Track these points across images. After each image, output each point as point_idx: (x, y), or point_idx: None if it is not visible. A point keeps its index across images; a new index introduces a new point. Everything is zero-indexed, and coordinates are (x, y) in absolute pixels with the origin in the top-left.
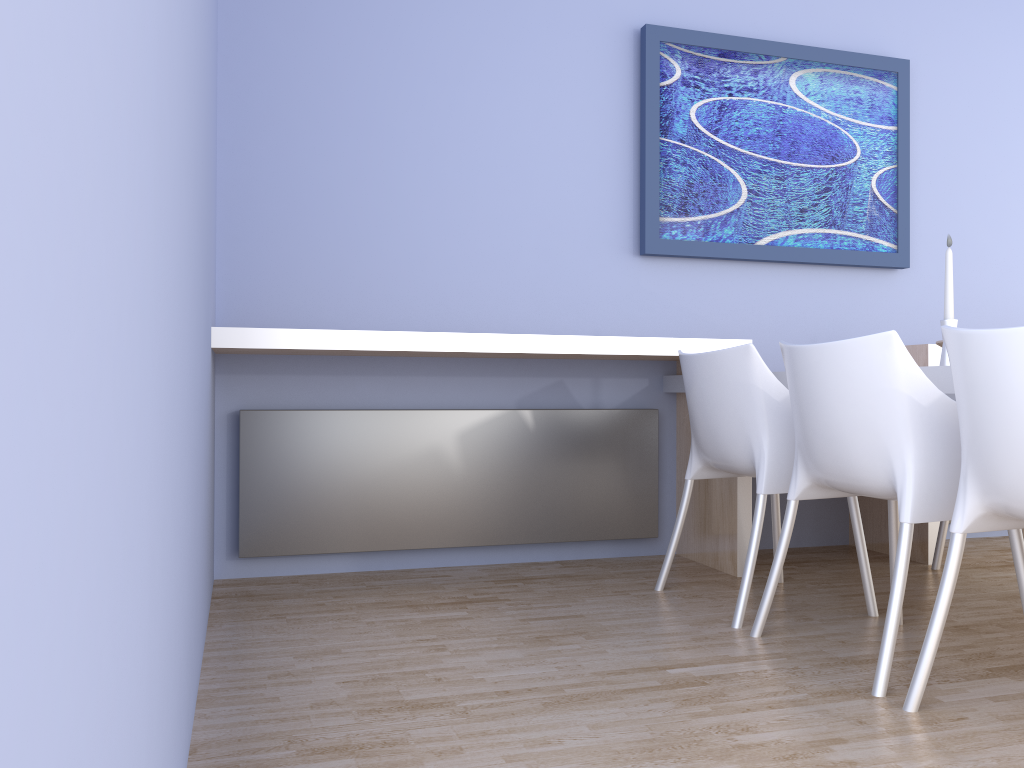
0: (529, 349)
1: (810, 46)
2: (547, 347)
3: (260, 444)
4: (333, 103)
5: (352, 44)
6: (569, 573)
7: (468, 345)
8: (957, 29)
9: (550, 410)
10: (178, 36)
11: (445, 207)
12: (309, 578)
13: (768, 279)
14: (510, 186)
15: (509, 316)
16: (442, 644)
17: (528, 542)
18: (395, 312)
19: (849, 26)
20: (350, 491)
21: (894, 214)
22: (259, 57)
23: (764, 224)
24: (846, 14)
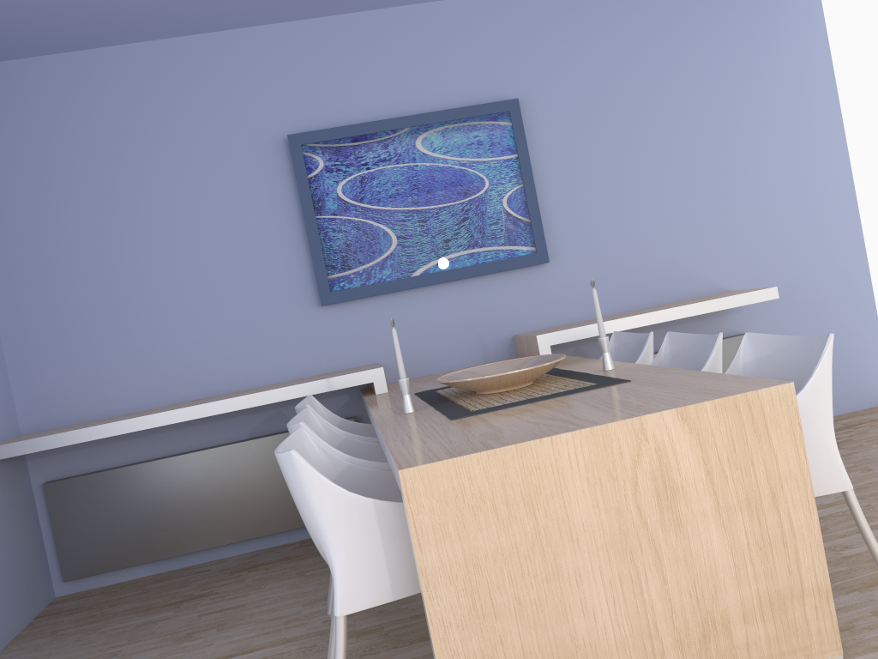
0: (208, 413)
1: (428, 112)
2: (221, 409)
3: (62, 504)
4: (68, 255)
5: (73, 210)
6: (293, 554)
7: (162, 421)
8: (564, 57)
9: (269, 436)
10: None
11: (165, 307)
12: (116, 586)
13: (433, 297)
14: (211, 280)
15: (230, 373)
16: (121, 649)
17: (271, 533)
18: (144, 390)
19: (465, 83)
20: (132, 523)
21: (528, 223)
22: (10, 238)
23: (415, 259)
24: (461, 74)
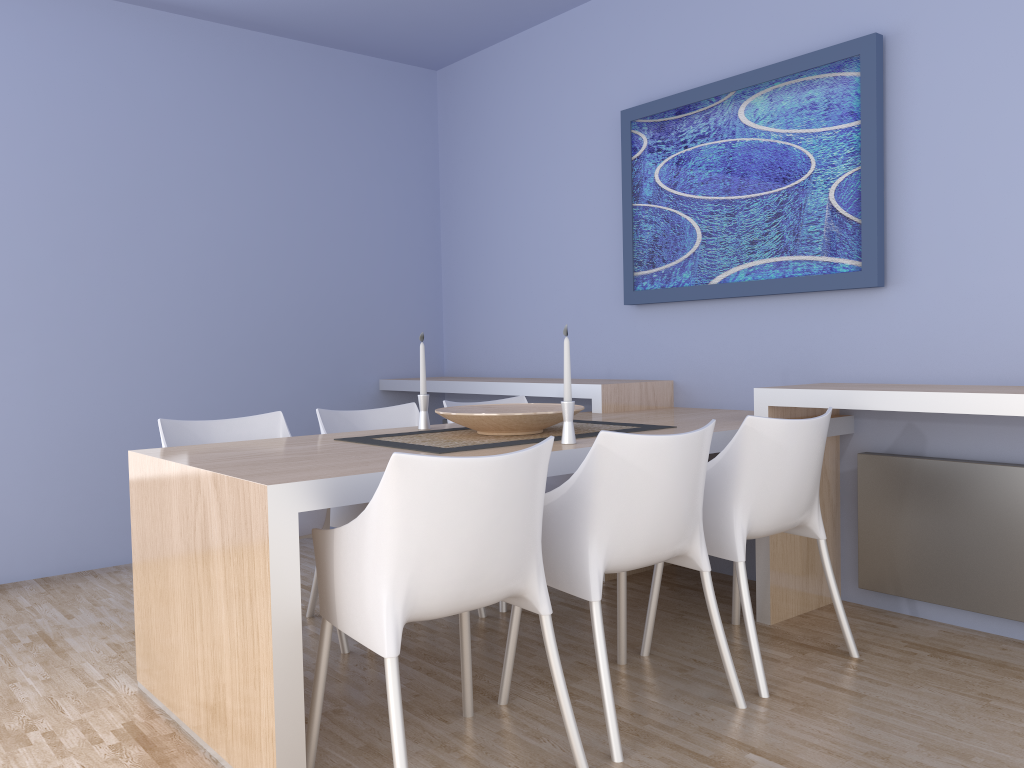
0: (482, 391)
1: (756, 69)
2: (490, 390)
3: None
4: (480, 230)
5: (485, 190)
6: None
7: (457, 389)
8: None
9: None
10: (110, 328)
11: (527, 286)
12: None
13: (739, 313)
14: (558, 264)
15: (559, 359)
16: None
17: None
18: (507, 359)
19: (822, 17)
20: None
21: (856, 225)
22: (453, 212)
23: (715, 263)
24: (818, 6)
